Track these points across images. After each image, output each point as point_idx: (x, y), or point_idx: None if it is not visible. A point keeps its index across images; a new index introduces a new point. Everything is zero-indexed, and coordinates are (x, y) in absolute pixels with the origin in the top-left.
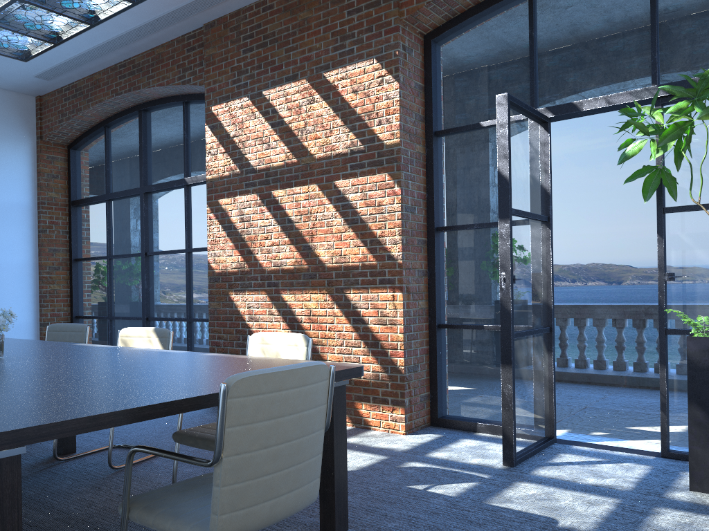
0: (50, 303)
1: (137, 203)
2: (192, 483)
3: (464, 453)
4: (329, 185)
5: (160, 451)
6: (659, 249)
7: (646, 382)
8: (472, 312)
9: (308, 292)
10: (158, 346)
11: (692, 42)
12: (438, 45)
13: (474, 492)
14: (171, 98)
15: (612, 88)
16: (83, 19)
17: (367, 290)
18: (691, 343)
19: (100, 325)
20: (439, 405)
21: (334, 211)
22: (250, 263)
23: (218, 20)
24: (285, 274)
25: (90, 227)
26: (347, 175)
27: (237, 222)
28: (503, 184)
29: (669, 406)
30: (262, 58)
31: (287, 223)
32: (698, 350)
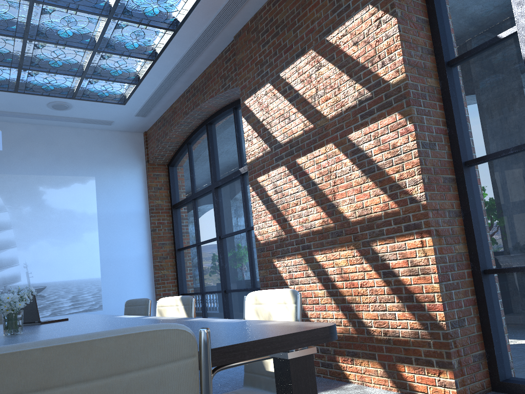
0: (162, 285)
1: (211, 198)
2: None
3: None
4: (344, 140)
5: None
6: None
7: None
8: (524, 251)
9: (337, 250)
10: (183, 313)
11: None
12: None
13: None
14: (224, 108)
15: None
16: (146, 57)
17: (393, 239)
18: None
19: (197, 299)
20: (499, 366)
21: (351, 164)
22: (286, 229)
23: (242, 29)
24: (315, 236)
25: (185, 222)
26: (358, 126)
27: (272, 195)
28: None
29: None
30: (276, 45)
31: (312, 186)
32: None
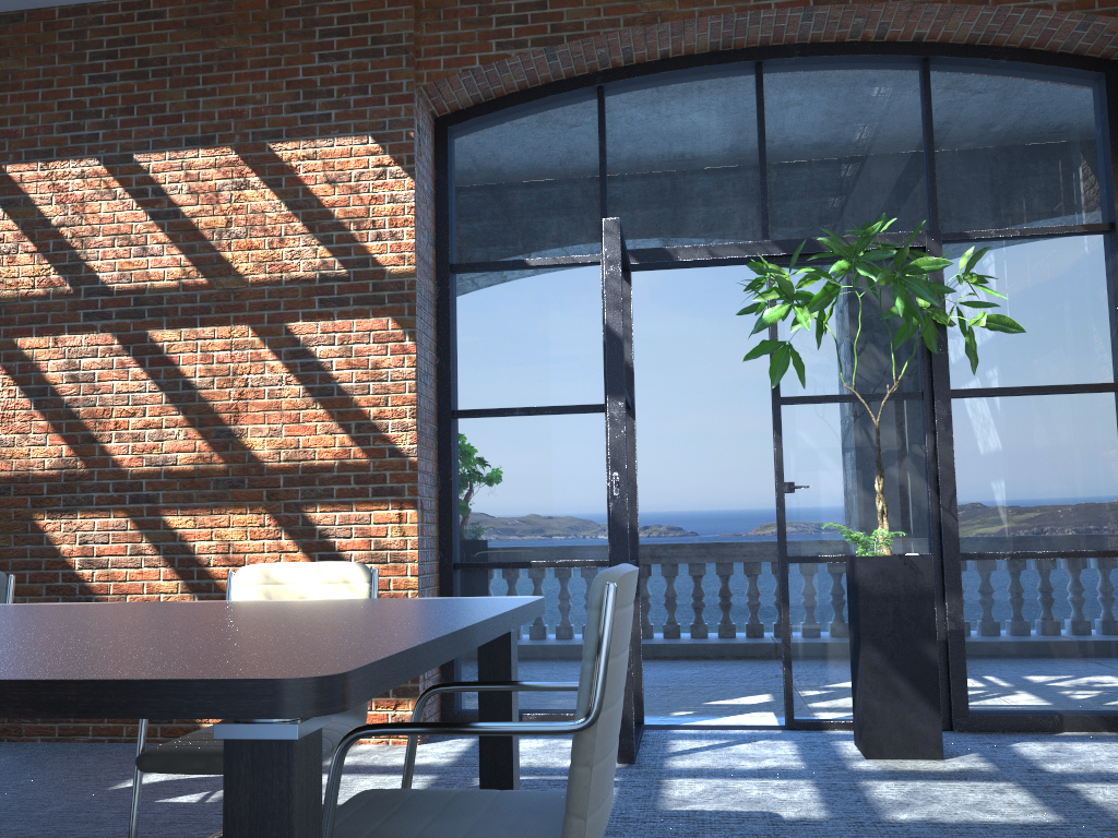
0: None
1: None
2: (374, 806)
3: (543, 757)
4: (277, 329)
5: (440, 725)
6: (777, 451)
7: (663, 650)
8: (510, 543)
9: (225, 512)
10: None
11: (807, 194)
12: (455, 138)
13: (628, 799)
14: None
15: (712, 237)
16: None
17: (349, 506)
18: (862, 564)
19: None
20: (456, 693)
21: (286, 372)
22: (92, 459)
23: (32, 13)
24: (174, 480)
25: None
26: (313, 316)
27: (61, 383)
28: (615, 345)
29: (792, 660)
30: (134, 97)
31: (182, 389)
32: (870, 574)
